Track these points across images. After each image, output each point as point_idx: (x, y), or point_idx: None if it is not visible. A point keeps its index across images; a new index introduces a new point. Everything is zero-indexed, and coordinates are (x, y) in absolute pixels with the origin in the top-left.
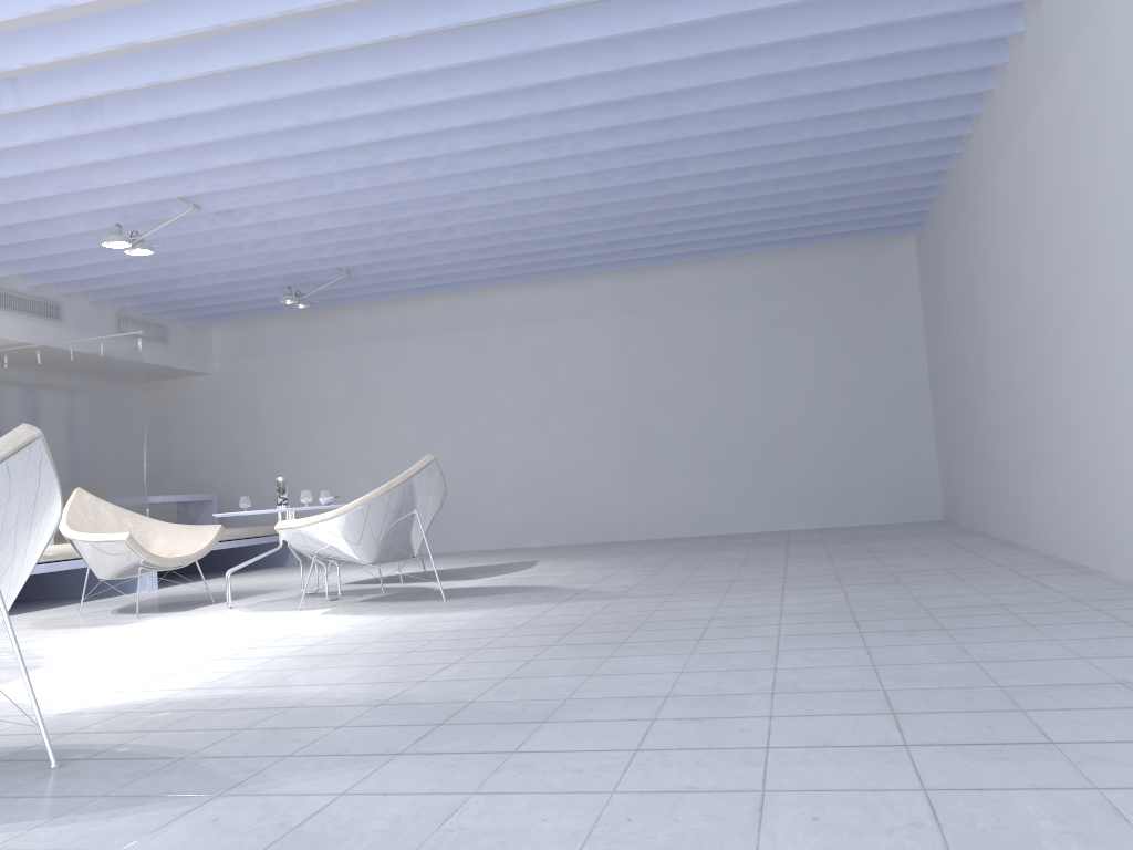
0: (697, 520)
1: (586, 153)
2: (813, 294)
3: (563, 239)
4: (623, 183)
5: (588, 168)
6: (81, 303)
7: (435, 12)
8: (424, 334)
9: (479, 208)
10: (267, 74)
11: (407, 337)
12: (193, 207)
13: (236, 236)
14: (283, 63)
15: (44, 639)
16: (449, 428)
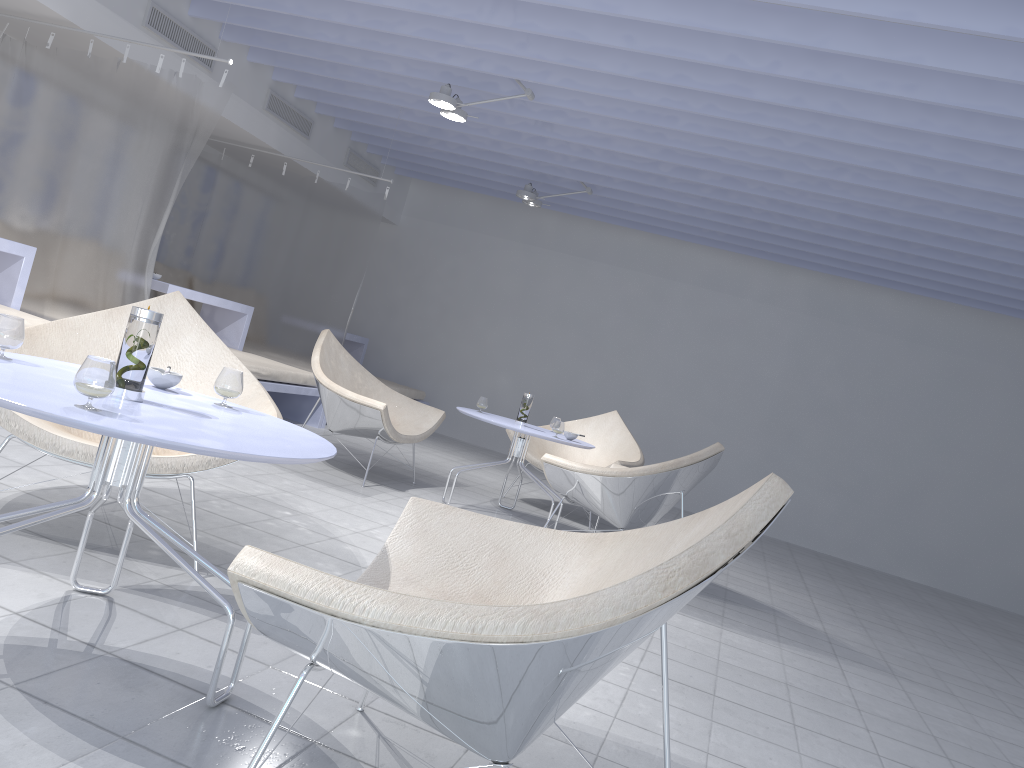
0: (810, 533)
1: (959, 186)
2: (1009, 366)
3: (815, 235)
4: (950, 219)
5: (935, 196)
6: (327, 127)
7: (1003, 17)
8: (610, 263)
9: (774, 185)
10: (738, 7)
11: (594, 259)
12: (530, 94)
13: (528, 127)
14: (762, 2)
15: (301, 494)
16: (603, 359)
